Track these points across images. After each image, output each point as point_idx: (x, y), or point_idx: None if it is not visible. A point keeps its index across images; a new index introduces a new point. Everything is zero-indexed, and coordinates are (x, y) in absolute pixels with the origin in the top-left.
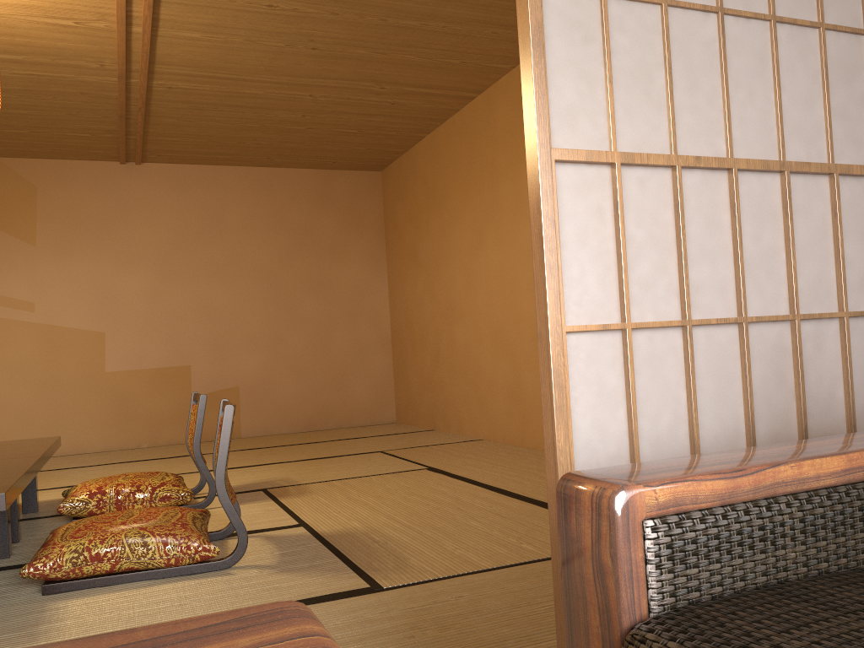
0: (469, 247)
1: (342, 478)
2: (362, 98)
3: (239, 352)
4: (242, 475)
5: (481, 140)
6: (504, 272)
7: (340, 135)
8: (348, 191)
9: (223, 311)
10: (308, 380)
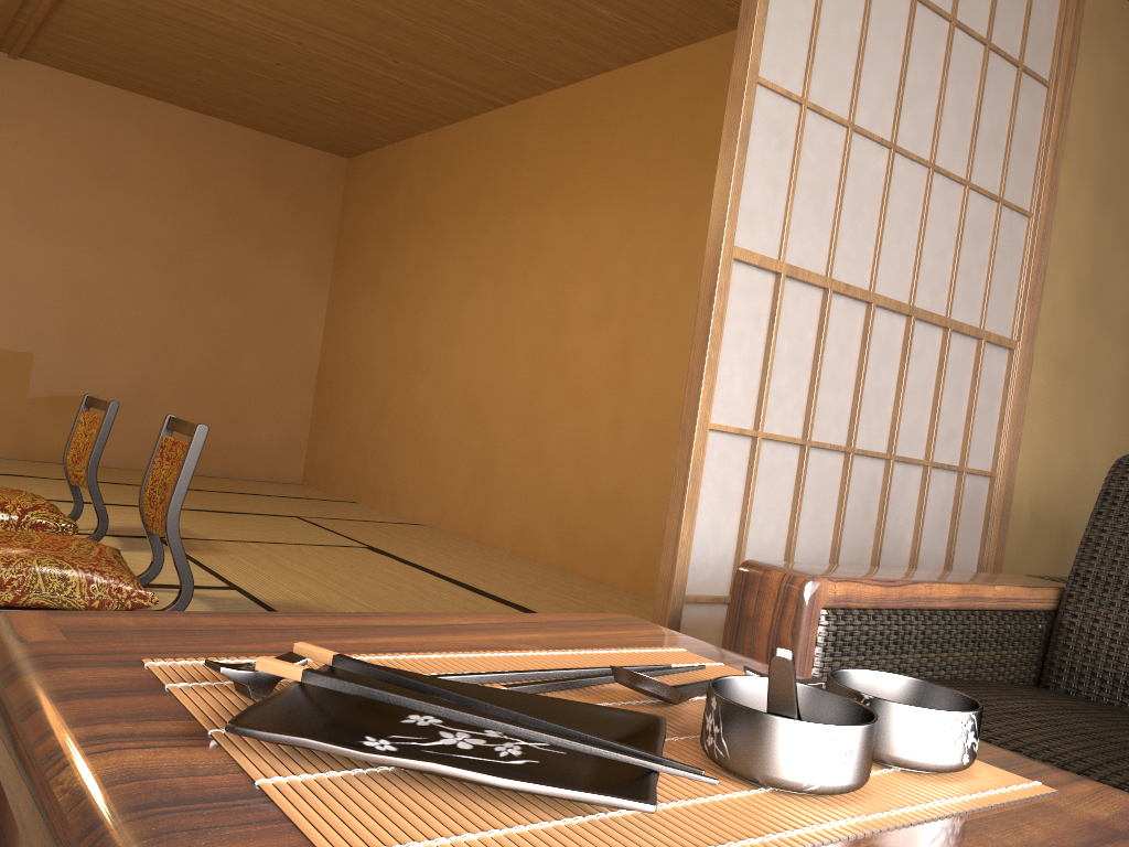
0: (456, 287)
1: (260, 541)
2: (365, 66)
3: (108, 350)
4: (117, 515)
5: (501, 160)
6: (498, 329)
7: (315, 101)
8: (301, 173)
9: (96, 290)
10: (196, 408)
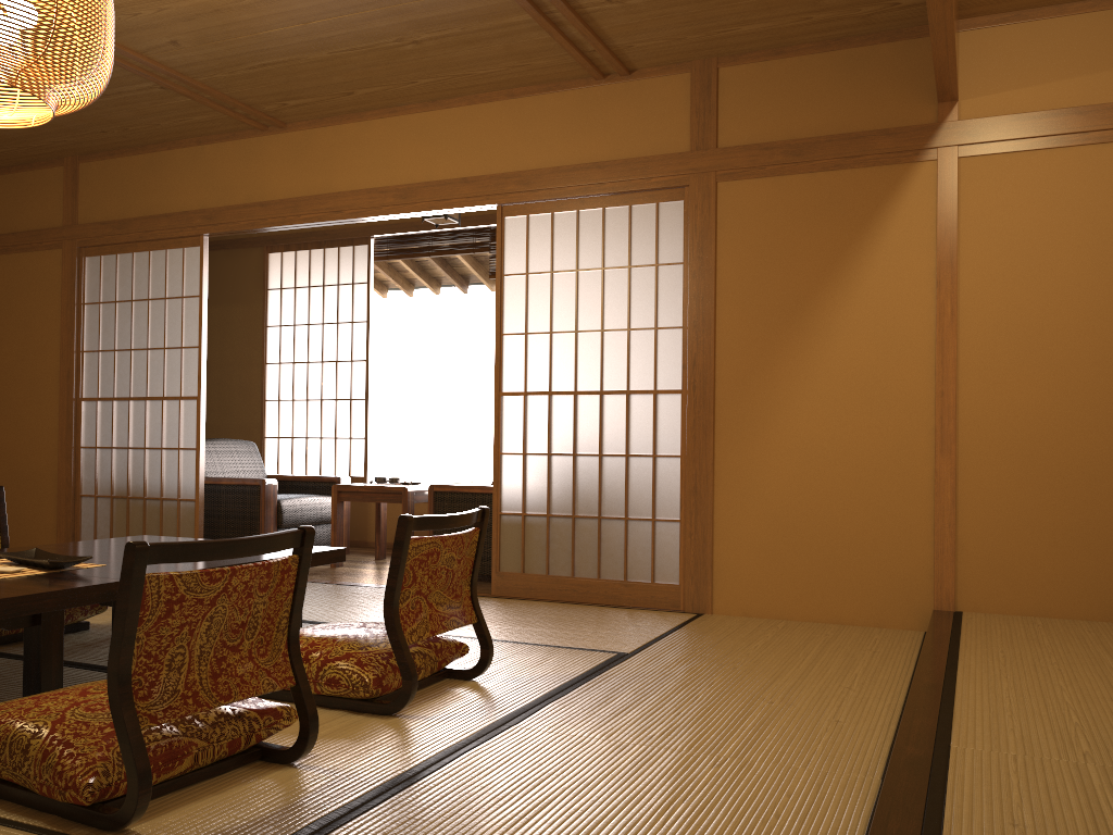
0: None
1: None
2: None
3: None
4: None
5: None
6: None
7: None
8: None
9: None
10: None
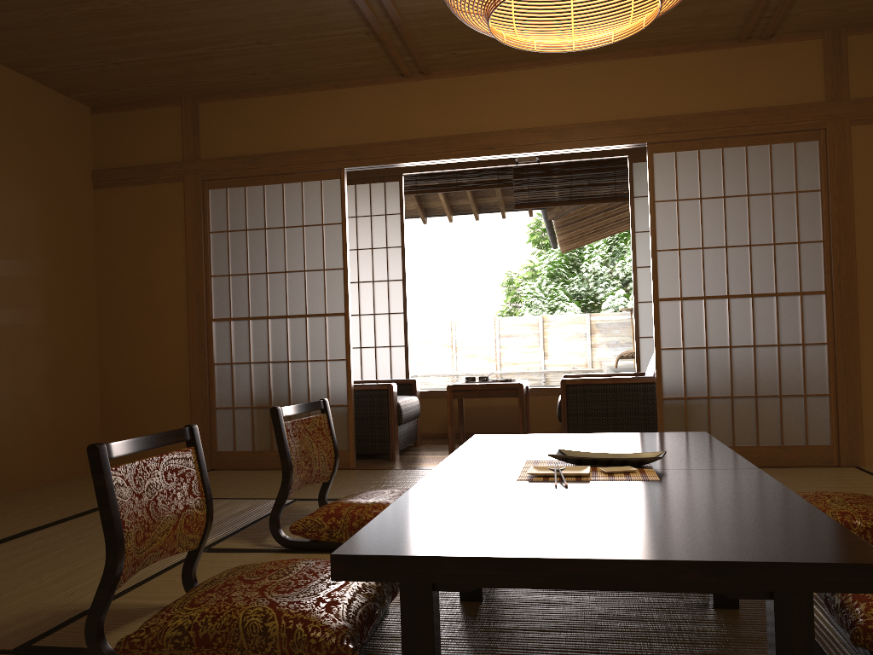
0: None
1: None
2: None
3: None
4: None
5: None
6: None
7: None
8: None
9: None
10: None
